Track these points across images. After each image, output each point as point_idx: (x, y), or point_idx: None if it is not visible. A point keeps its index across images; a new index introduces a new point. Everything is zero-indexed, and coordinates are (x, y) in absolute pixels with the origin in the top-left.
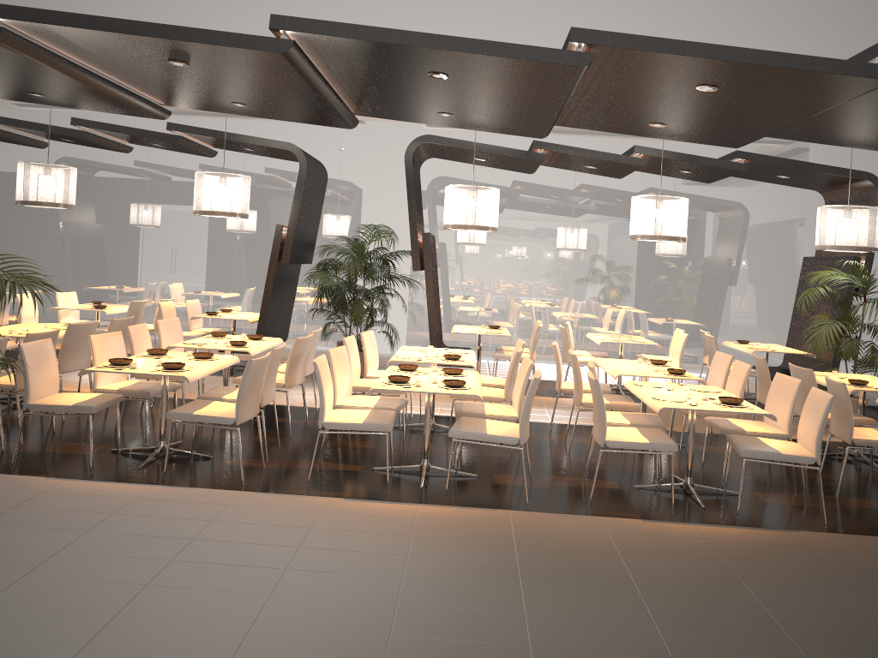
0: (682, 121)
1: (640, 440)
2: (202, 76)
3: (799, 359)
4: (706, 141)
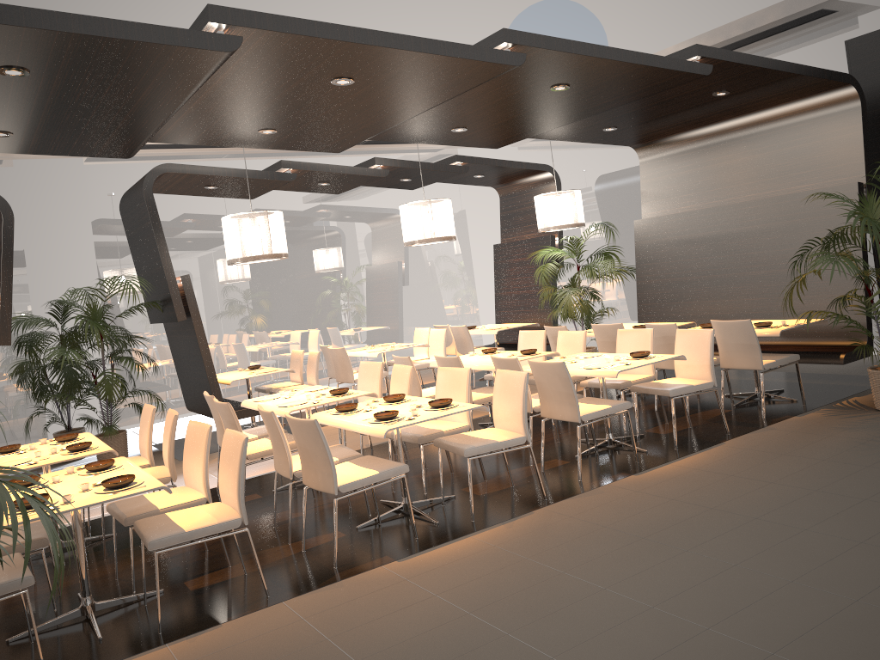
0: (488, 124)
1: (604, 407)
2: (17, 91)
3: (515, 332)
4: (479, 144)
